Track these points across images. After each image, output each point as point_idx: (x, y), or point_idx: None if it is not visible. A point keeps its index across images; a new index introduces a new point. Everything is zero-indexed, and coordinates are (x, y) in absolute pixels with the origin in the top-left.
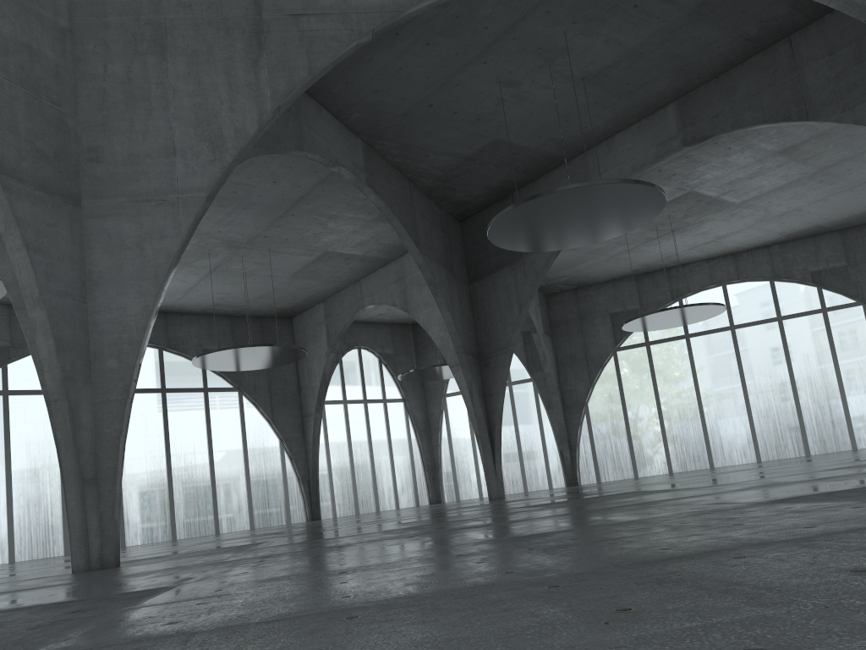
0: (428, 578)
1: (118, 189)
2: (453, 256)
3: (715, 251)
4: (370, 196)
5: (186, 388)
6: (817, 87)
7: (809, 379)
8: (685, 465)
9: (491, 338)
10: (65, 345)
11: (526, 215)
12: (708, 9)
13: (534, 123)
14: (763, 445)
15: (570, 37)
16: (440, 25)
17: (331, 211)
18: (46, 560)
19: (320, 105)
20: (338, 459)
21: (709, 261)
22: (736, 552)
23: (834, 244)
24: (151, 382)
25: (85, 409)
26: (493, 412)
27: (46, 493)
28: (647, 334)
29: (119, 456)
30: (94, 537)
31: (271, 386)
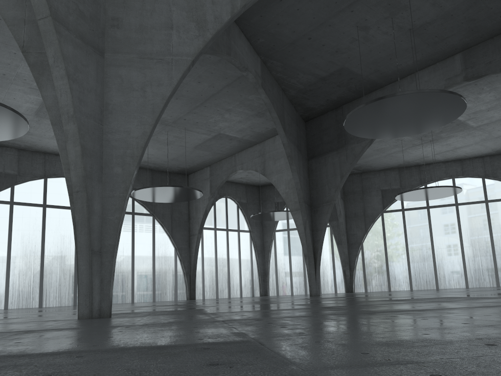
0: None
1: (131, 48)
2: (301, 142)
3: (450, 157)
4: (262, 95)
5: None
6: None
7: None
8: (420, 286)
9: (320, 195)
10: (87, 152)
11: (374, 110)
12: None
13: (370, 58)
14: (470, 278)
15: None
16: None
17: (229, 106)
18: (30, 309)
19: (240, 30)
20: (208, 263)
21: (445, 163)
22: None
23: None
24: None
25: (97, 200)
26: (317, 241)
27: (31, 267)
28: (403, 204)
29: (117, 237)
30: (96, 294)
31: (172, 215)
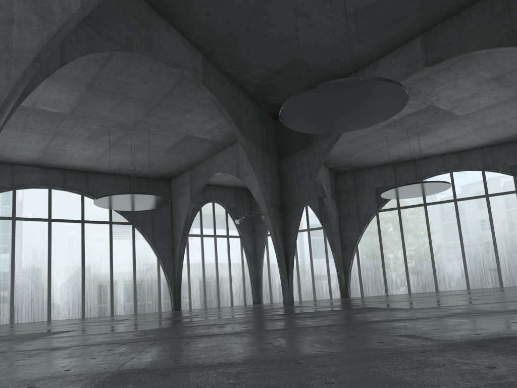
0: None
1: None
2: (268, 141)
3: (446, 150)
4: (206, 93)
5: (98, 220)
6: None
7: (505, 236)
8: (419, 289)
9: (290, 196)
10: None
11: (306, 103)
12: None
13: (322, 46)
14: (471, 278)
15: None
16: None
17: (186, 106)
18: None
19: (169, 24)
20: (195, 272)
21: (442, 156)
22: None
23: None
24: (75, 216)
25: None
26: (289, 246)
27: (1, 283)
28: (399, 202)
29: None
30: None
31: (153, 223)
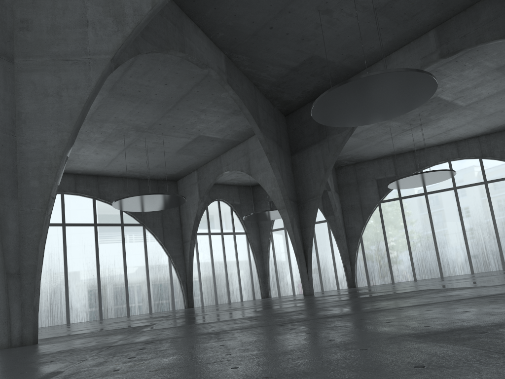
0: None
1: (43, 51)
2: (281, 137)
3: (444, 140)
4: (229, 92)
5: (110, 223)
6: None
7: None
8: (424, 275)
9: (306, 190)
10: None
11: (339, 96)
12: None
13: (339, 43)
14: (475, 263)
15: None
16: None
17: (202, 106)
18: None
19: (196, 26)
20: (205, 269)
21: (440, 146)
22: None
23: None
24: (88, 219)
25: (12, 218)
26: (307, 238)
27: None
28: (400, 192)
29: (38, 256)
30: (15, 320)
31: (163, 223)
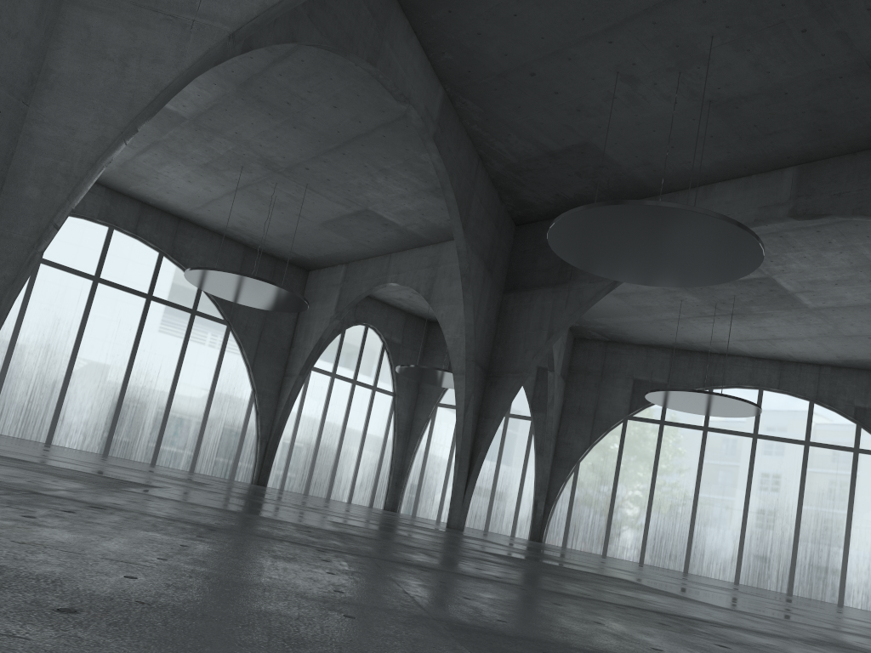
0: None
1: None
2: (497, 257)
3: (765, 352)
4: (432, 155)
5: (174, 303)
6: None
7: (817, 516)
8: (658, 560)
9: (508, 357)
10: None
11: (600, 223)
12: None
13: (637, 137)
14: (746, 567)
15: (716, 44)
16: None
17: (385, 163)
18: None
19: (412, 29)
20: (306, 431)
21: (755, 360)
22: None
23: None
24: (139, 285)
25: None
26: (482, 436)
27: None
28: (665, 413)
29: None
30: None
31: (262, 332)
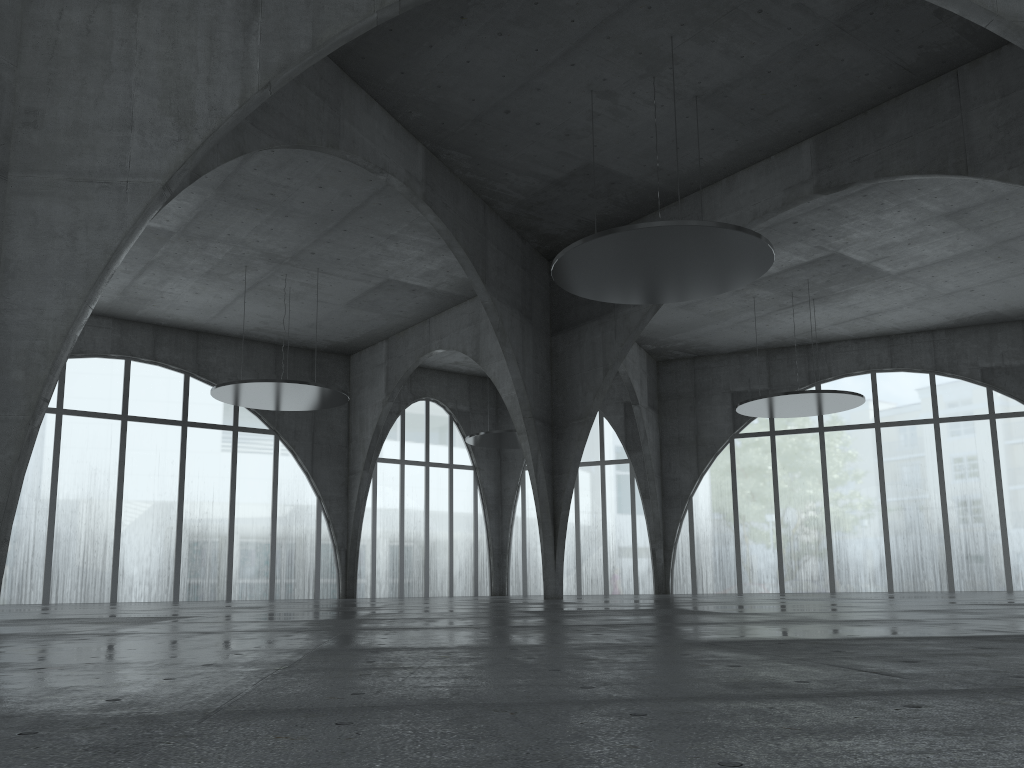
0: (34, 693)
1: (56, 163)
2: (534, 301)
3: (867, 330)
4: (428, 215)
5: (212, 423)
6: (982, 135)
7: (964, 498)
8: (800, 585)
9: (569, 403)
10: None
11: (597, 255)
12: (852, 24)
13: (637, 147)
14: (898, 572)
15: (678, 43)
16: (515, 12)
17: (390, 230)
18: (5, 607)
19: (371, 97)
20: (386, 528)
21: (859, 341)
22: (379, 713)
23: (1013, 337)
24: (171, 413)
25: None
26: (560, 493)
27: (30, 528)
28: (773, 422)
29: (11, 489)
30: None
31: (314, 433)
